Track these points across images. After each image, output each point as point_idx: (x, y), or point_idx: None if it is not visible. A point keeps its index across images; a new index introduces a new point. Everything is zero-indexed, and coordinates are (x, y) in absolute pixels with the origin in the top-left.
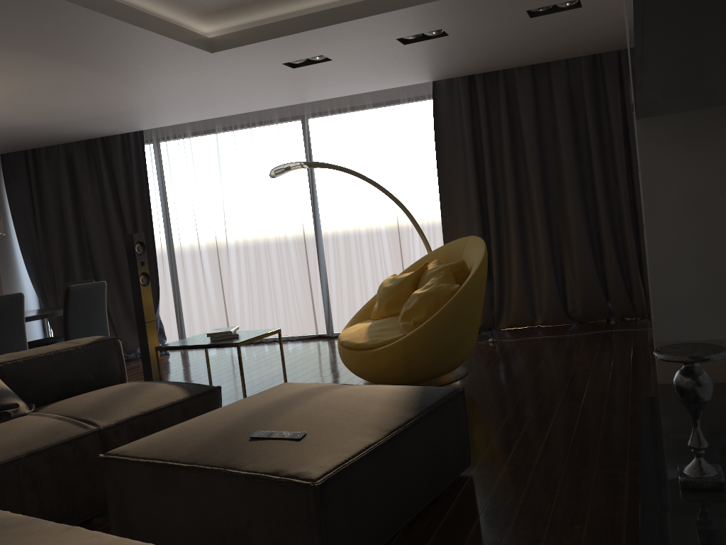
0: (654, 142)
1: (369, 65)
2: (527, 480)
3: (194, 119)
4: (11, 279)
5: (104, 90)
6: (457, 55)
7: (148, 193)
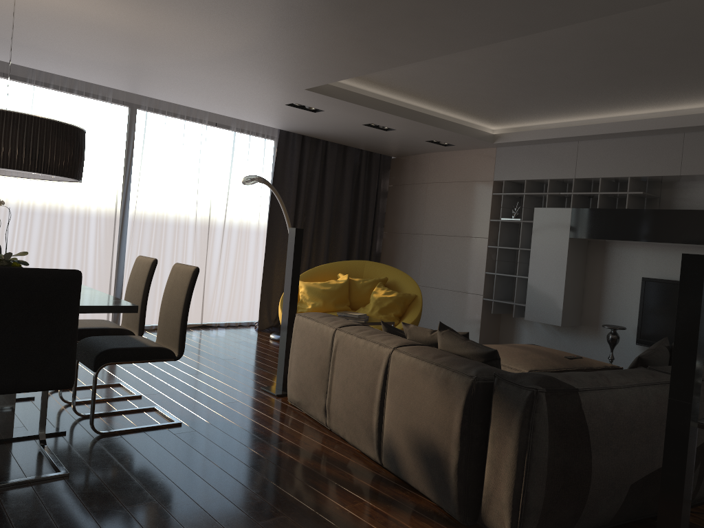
0: (571, 247)
1: (310, 119)
2: None
3: (57, 72)
4: None
5: (146, 54)
6: (349, 133)
7: None
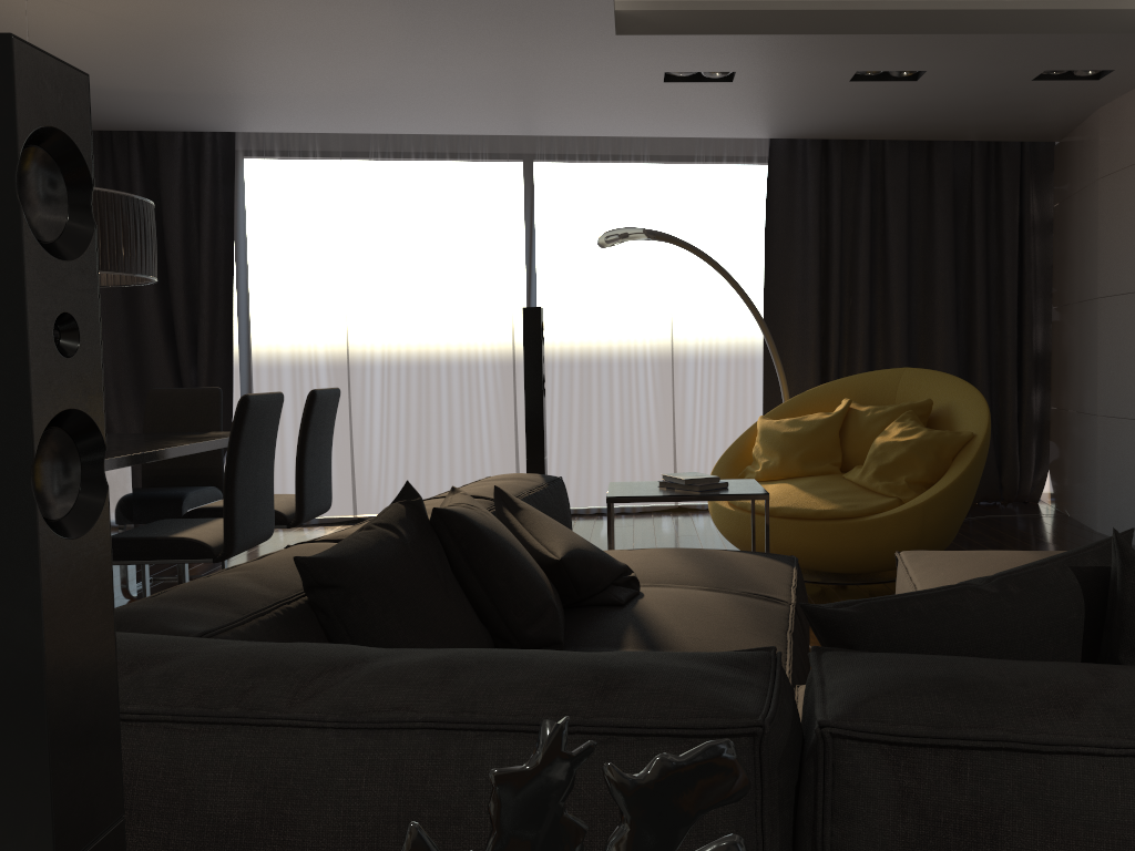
0: None
1: (755, 99)
2: None
3: (368, 130)
4: None
5: (345, 55)
6: (871, 109)
7: (225, 245)
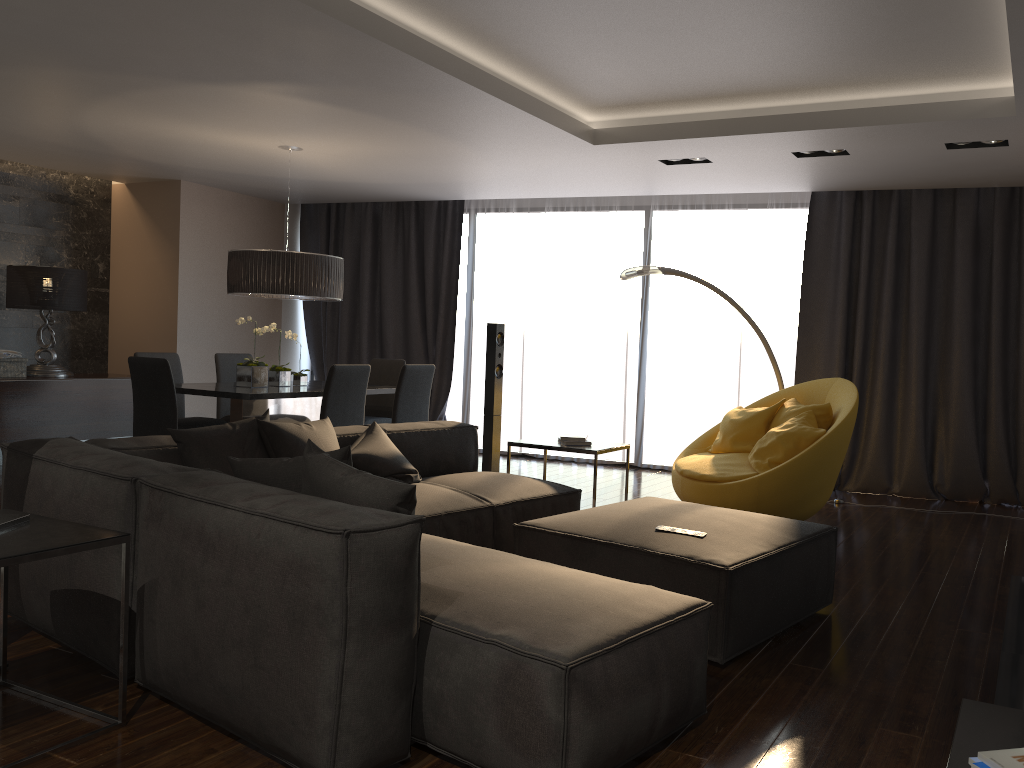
0: None
1: (748, 170)
2: (888, 624)
3: (529, 196)
4: (290, 343)
5: (462, 163)
6: (851, 172)
7: (457, 269)
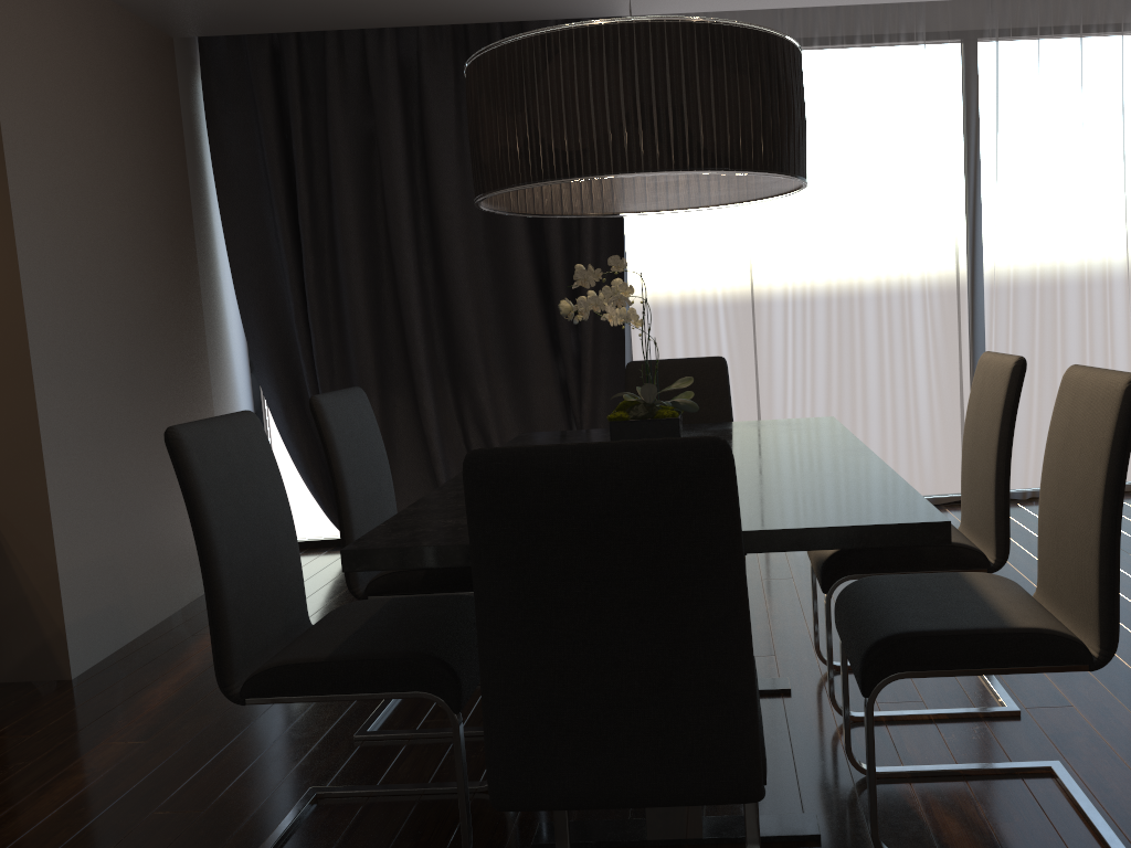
0: None
1: None
2: None
3: (811, 1)
4: (220, 360)
5: None
6: None
7: None
